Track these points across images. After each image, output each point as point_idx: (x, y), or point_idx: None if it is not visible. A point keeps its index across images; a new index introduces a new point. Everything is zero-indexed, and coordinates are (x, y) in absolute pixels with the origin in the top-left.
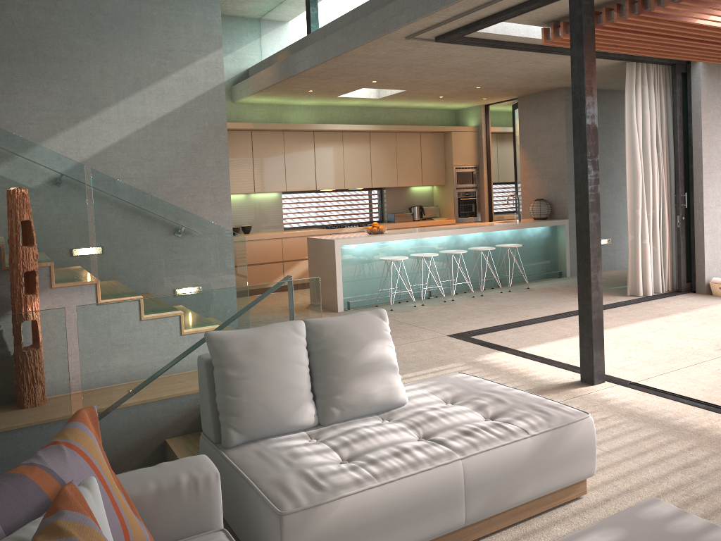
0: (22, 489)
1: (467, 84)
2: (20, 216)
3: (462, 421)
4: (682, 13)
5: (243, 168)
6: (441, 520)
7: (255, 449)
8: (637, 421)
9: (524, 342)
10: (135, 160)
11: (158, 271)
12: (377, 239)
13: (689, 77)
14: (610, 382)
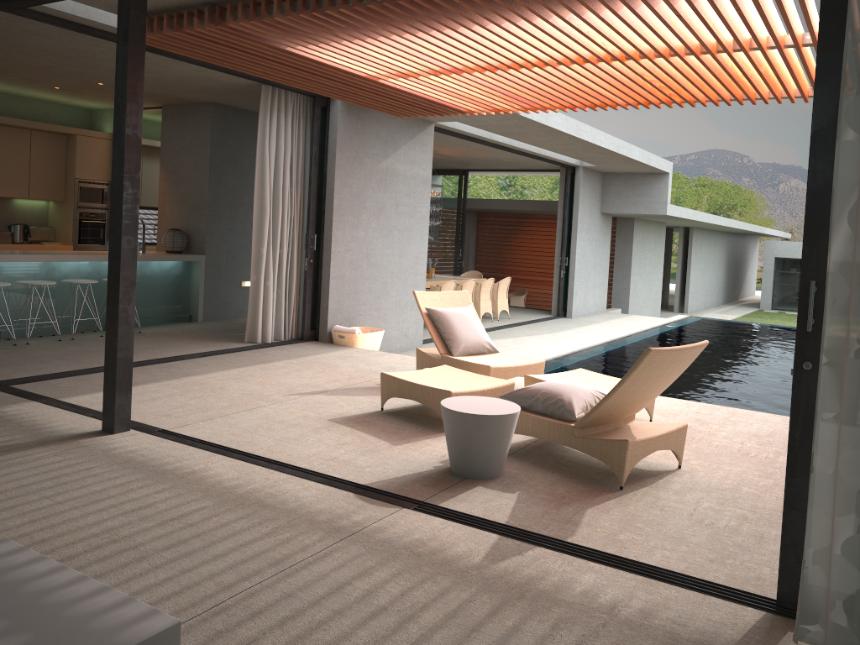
0: None
1: (82, 76)
2: None
3: None
4: (265, 35)
5: None
6: None
7: None
8: (127, 468)
9: (77, 391)
10: None
11: None
12: None
13: (329, 113)
14: (136, 430)
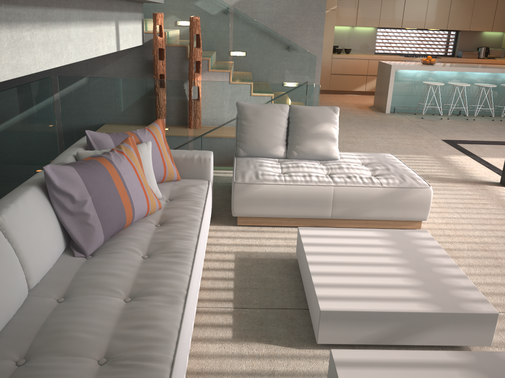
0: (125, 138)
1: None
2: (194, 32)
3: (355, 173)
4: None
5: (350, 9)
6: (316, 210)
7: (248, 160)
8: None
9: (493, 154)
10: (269, 2)
11: (263, 70)
12: (424, 68)
13: None
14: None
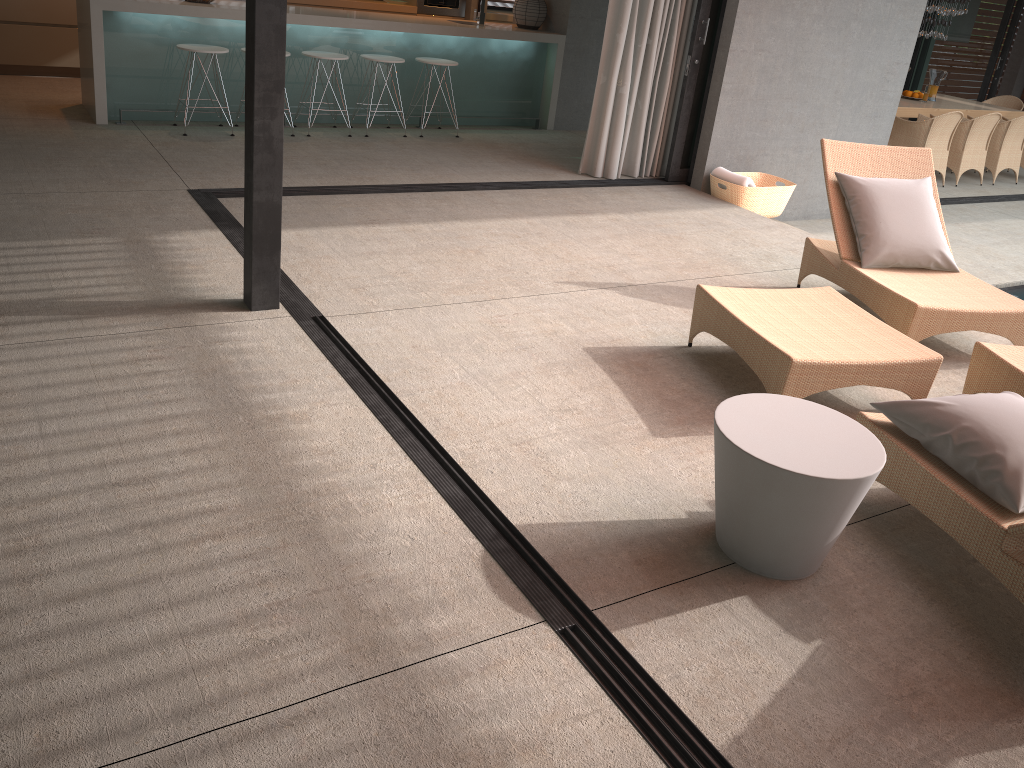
0: None
1: None
2: None
3: None
4: None
5: None
6: None
7: None
8: (199, 386)
9: (291, 221)
10: None
11: None
12: (179, 10)
13: None
14: (286, 311)
